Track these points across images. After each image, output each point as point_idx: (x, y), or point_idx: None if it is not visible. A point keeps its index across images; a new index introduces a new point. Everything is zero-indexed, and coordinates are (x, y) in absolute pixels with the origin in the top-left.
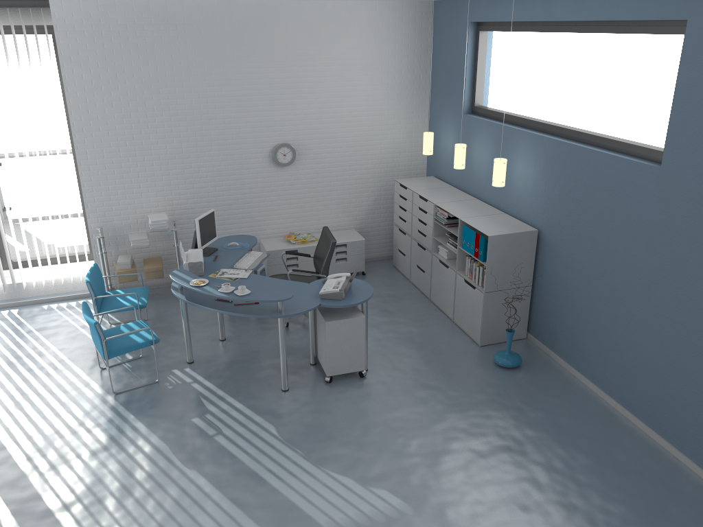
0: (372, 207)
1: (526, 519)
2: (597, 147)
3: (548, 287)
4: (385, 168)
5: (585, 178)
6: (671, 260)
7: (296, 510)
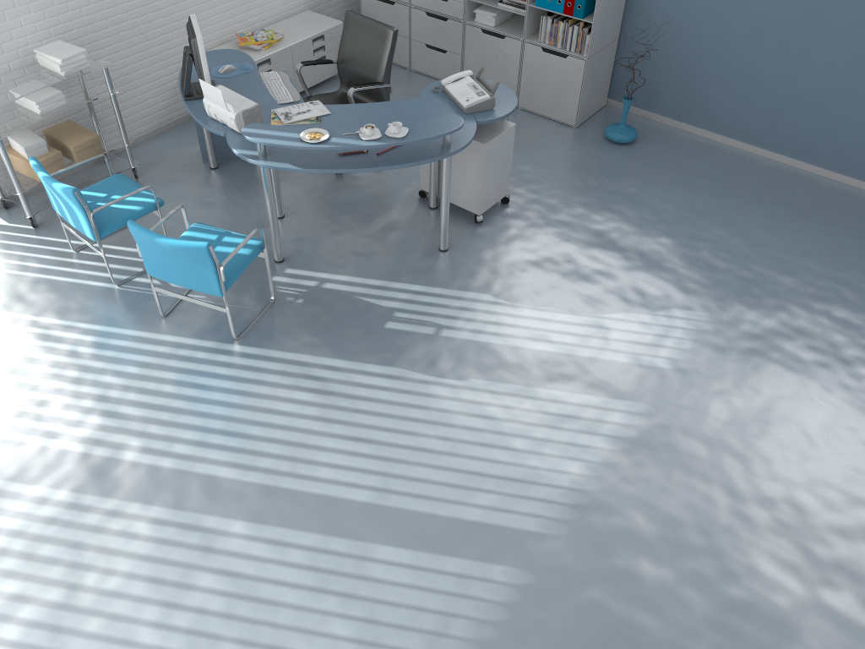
0: None
1: (801, 280)
2: None
3: (646, 36)
4: None
5: None
6: None
7: (623, 366)
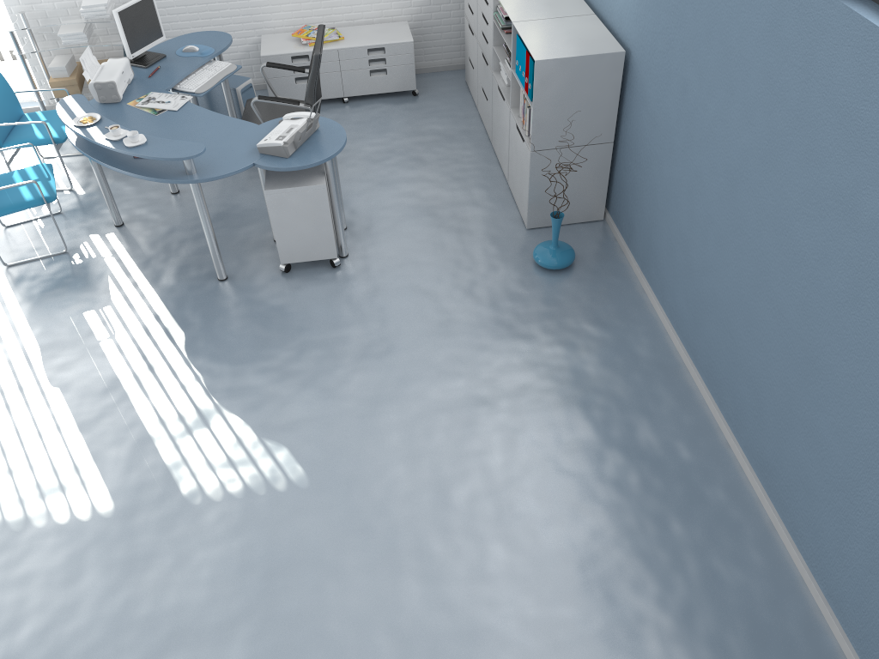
0: None
1: (455, 514)
2: None
3: (632, 150)
4: None
5: None
6: (767, 143)
7: (157, 463)
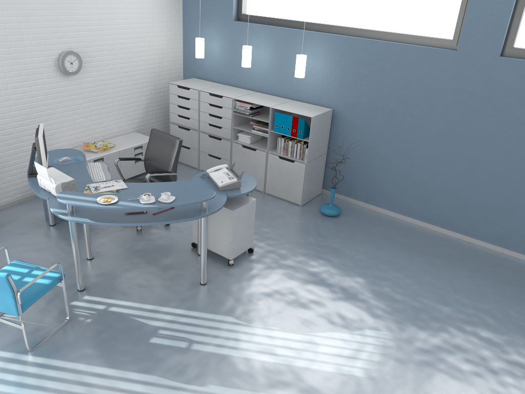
0: (146, 110)
1: (454, 309)
2: (387, 40)
3: (343, 151)
4: (154, 73)
5: (381, 65)
6: (465, 114)
7: (328, 375)
